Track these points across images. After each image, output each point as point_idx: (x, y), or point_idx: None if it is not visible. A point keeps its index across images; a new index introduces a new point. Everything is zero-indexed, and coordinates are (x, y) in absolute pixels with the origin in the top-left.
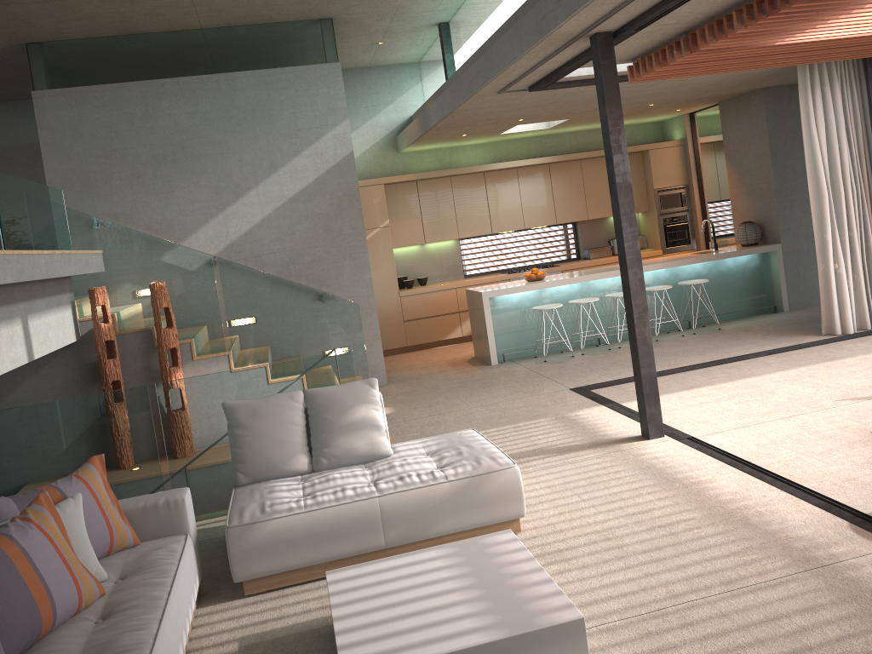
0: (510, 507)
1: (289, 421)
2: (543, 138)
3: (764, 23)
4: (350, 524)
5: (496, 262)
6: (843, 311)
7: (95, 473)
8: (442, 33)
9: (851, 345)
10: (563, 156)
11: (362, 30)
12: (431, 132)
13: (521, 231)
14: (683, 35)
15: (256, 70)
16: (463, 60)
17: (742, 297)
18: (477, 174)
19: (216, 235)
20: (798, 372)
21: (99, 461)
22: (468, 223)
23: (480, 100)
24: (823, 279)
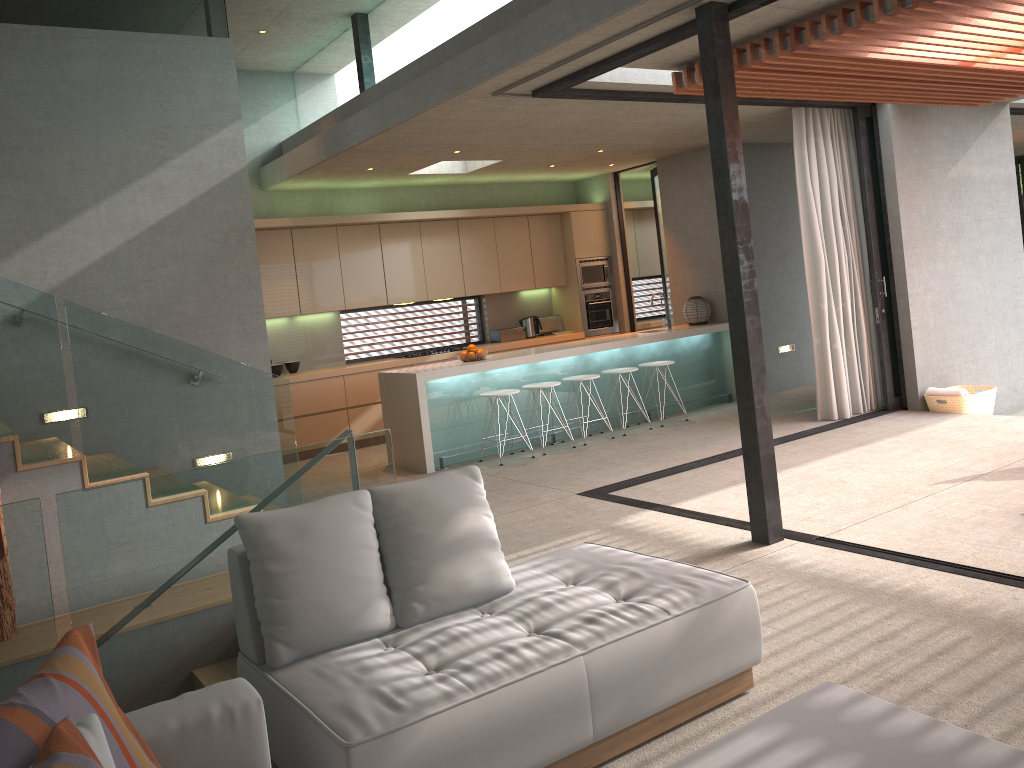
0: (747, 650)
1: (359, 542)
2: (446, 188)
3: (911, 14)
4: (546, 708)
5: (384, 344)
6: (840, 392)
7: (89, 666)
8: (359, 27)
9: (862, 429)
10: (477, 210)
11: (250, 4)
12: (340, 156)
13: (416, 304)
14: (775, 30)
15: (104, 30)
16: (394, 64)
17: (697, 384)
18: (370, 225)
19: (25, 276)
20: (842, 459)
21: (84, 639)
22: (358, 290)
23: (457, 105)
24: (817, 356)
